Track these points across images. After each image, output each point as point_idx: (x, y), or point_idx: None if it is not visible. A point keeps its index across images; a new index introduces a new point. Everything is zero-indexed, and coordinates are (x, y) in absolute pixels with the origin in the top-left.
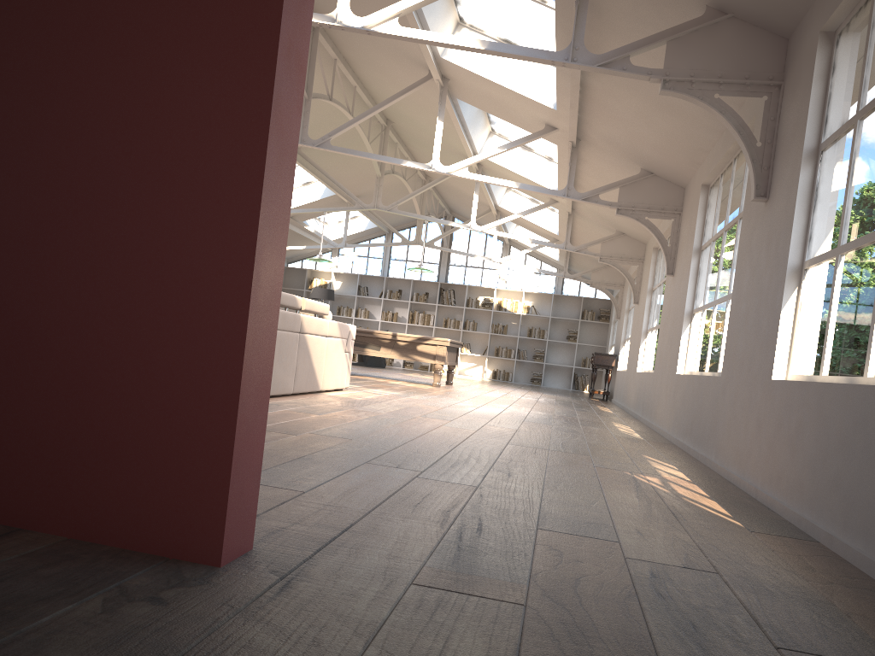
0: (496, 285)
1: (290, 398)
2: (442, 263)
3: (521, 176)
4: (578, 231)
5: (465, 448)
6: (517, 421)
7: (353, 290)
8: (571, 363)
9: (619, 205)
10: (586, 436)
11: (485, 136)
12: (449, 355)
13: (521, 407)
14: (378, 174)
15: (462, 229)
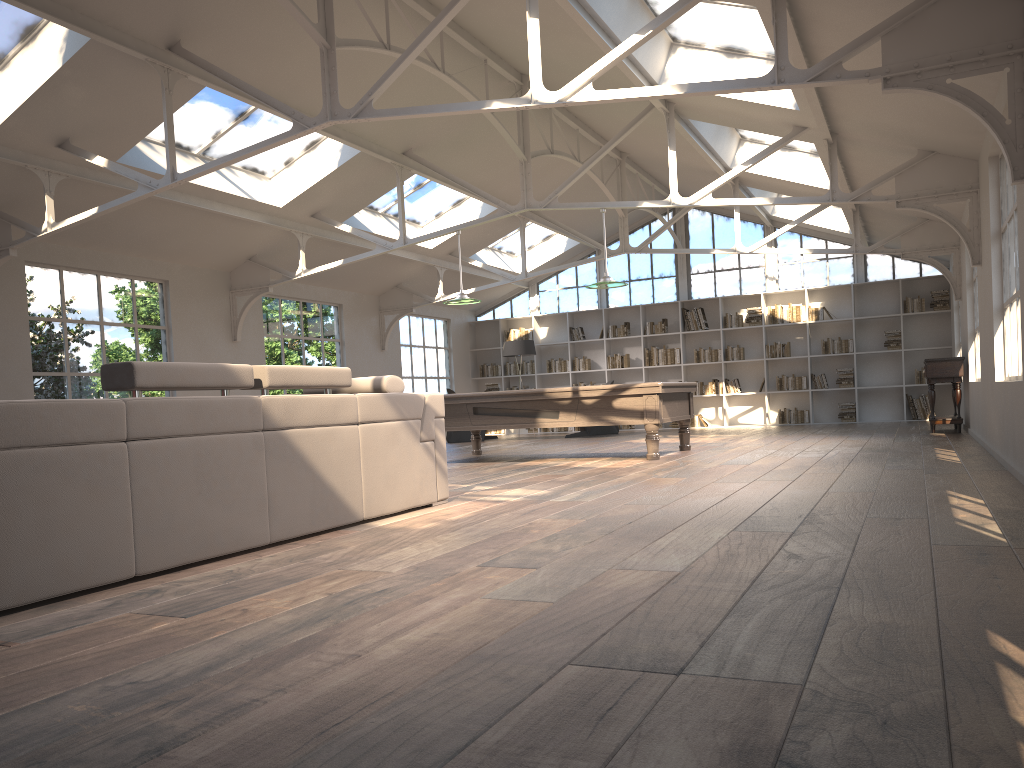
0: (763, 289)
1: (250, 557)
2: (679, 274)
3: (734, 100)
4: (859, 174)
5: (368, 733)
6: (715, 535)
7: (564, 336)
8: (898, 381)
9: (886, 71)
10: (853, 565)
11: (663, 51)
12: (671, 407)
13: (772, 482)
14: (522, 157)
15: (700, 220)
